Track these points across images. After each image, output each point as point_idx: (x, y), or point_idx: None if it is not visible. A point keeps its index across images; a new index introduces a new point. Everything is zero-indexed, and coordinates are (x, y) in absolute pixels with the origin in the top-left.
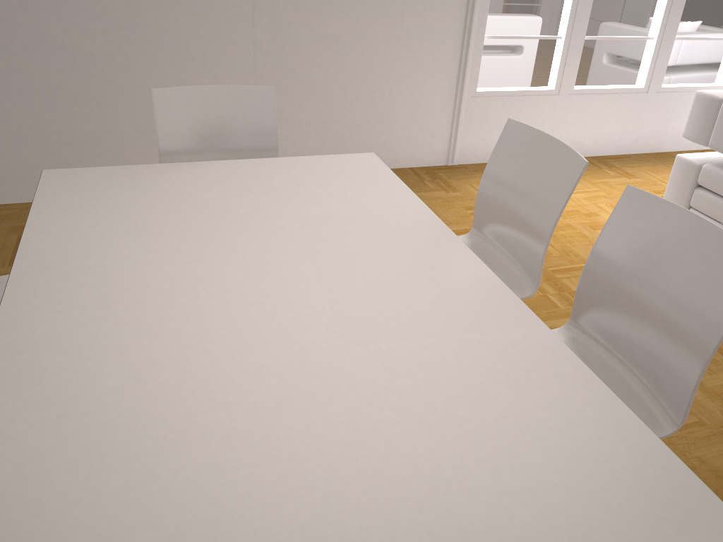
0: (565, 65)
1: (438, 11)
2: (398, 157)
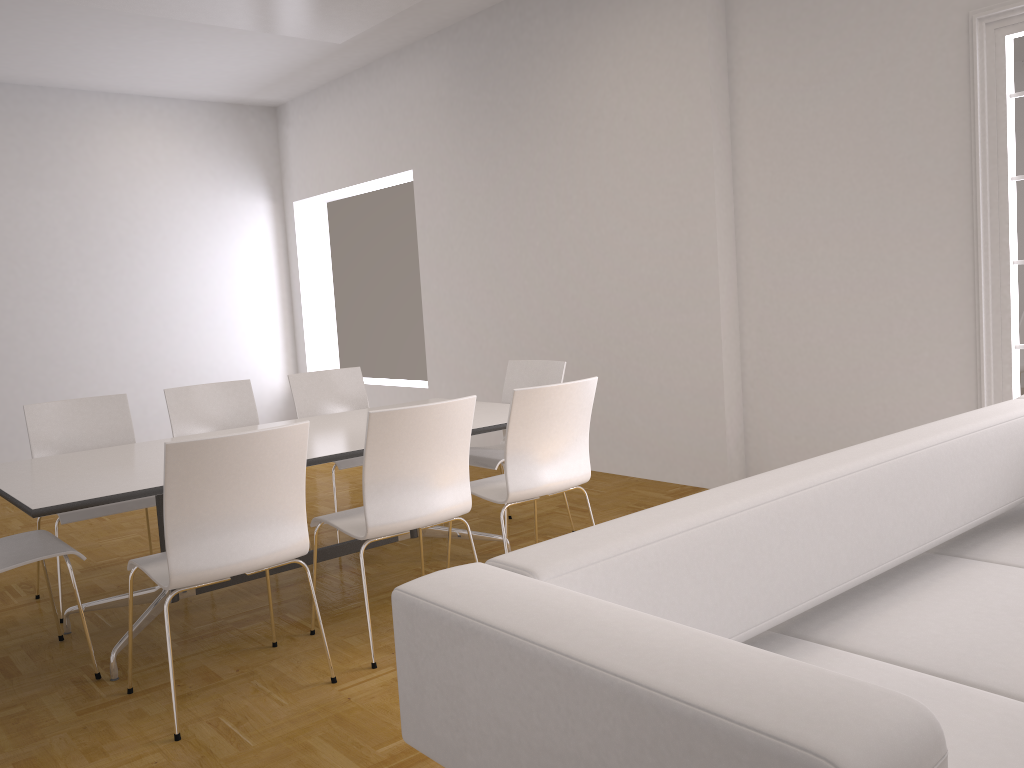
0: None
1: (936, 315)
2: None
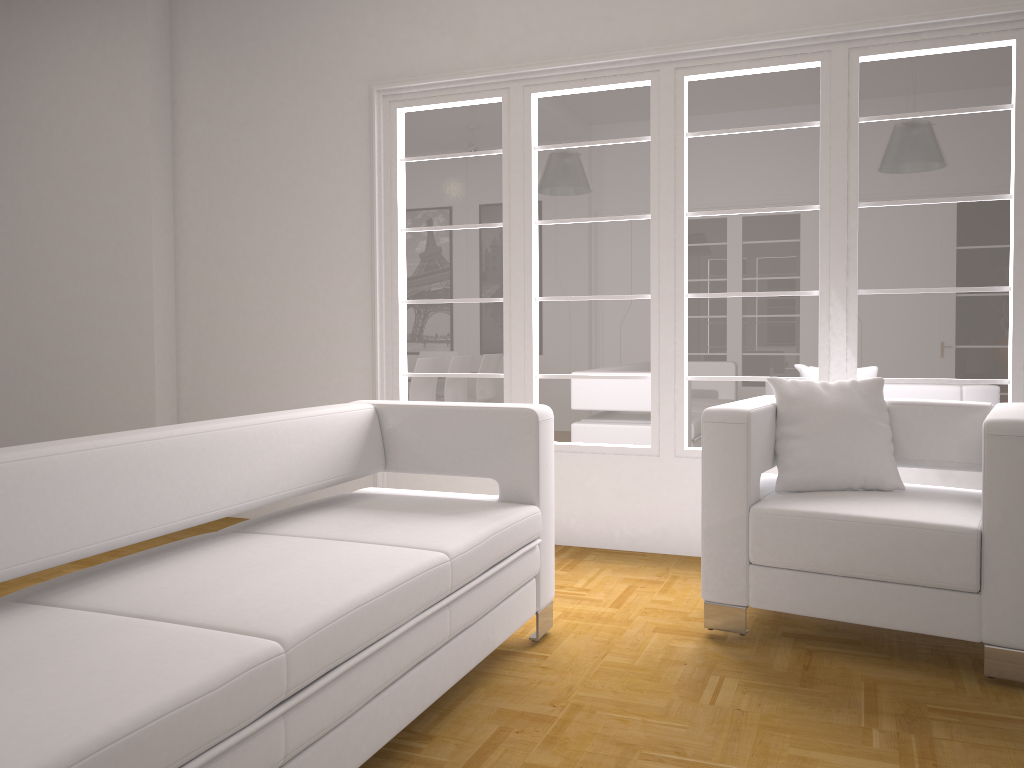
0: None
1: (344, 346)
2: None
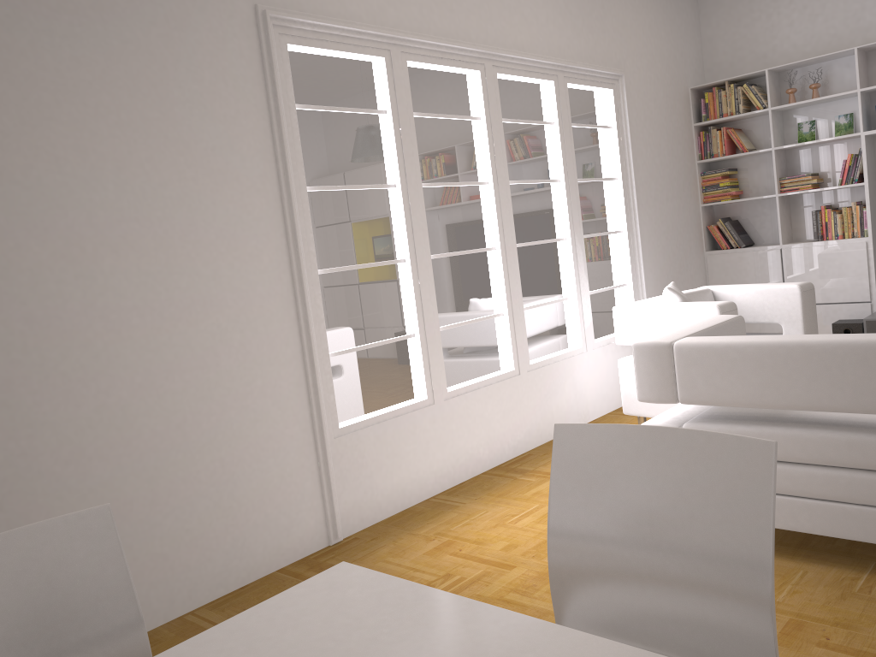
0: (429, 365)
1: (263, 335)
2: (258, 558)
